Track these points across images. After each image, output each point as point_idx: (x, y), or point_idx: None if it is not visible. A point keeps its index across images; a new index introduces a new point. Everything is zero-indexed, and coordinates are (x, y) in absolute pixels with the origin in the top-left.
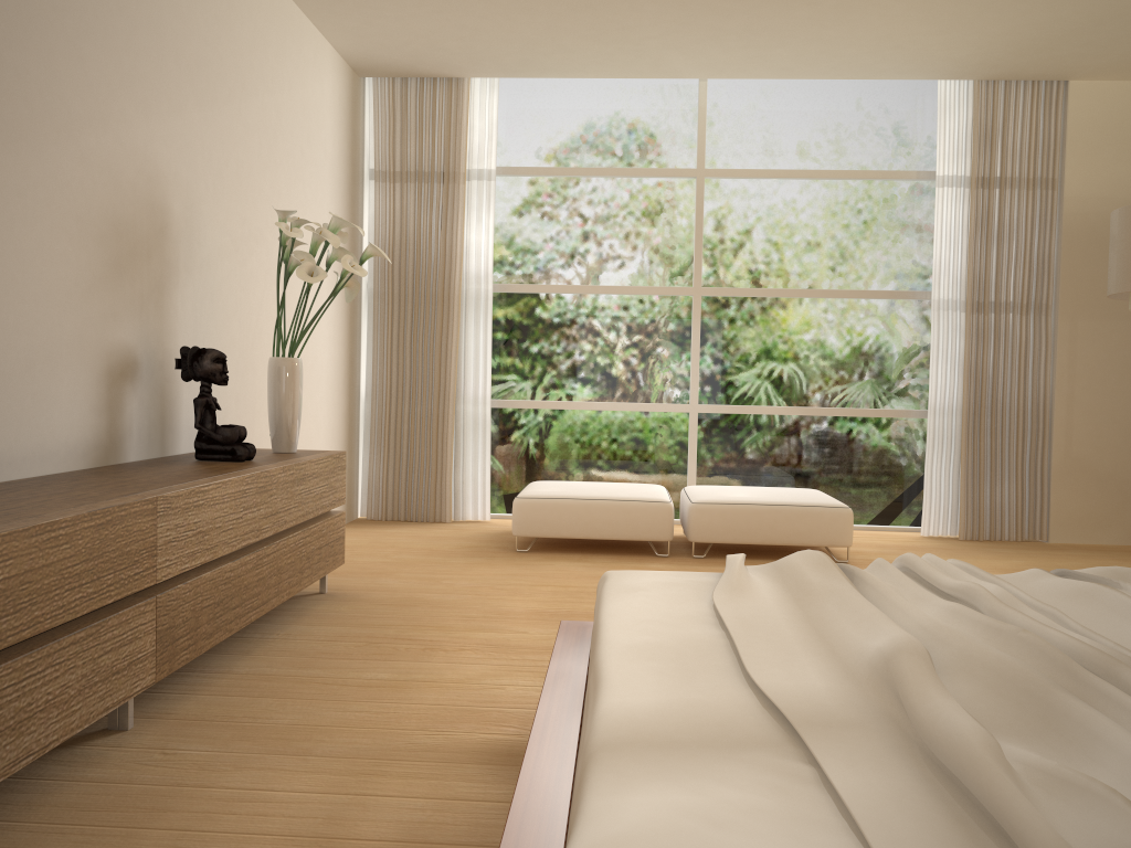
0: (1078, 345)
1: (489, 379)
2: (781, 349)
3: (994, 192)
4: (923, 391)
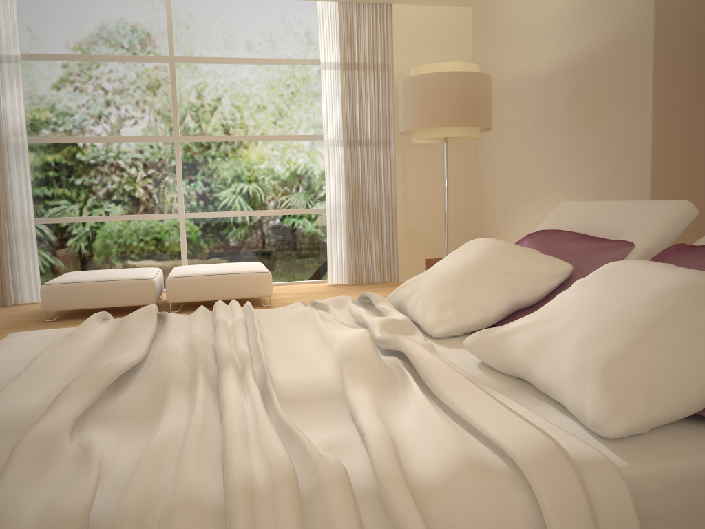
0: (407, 164)
1: (32, 204)
2: (236, 174)
3: (355, 73)
4: (325, 196)
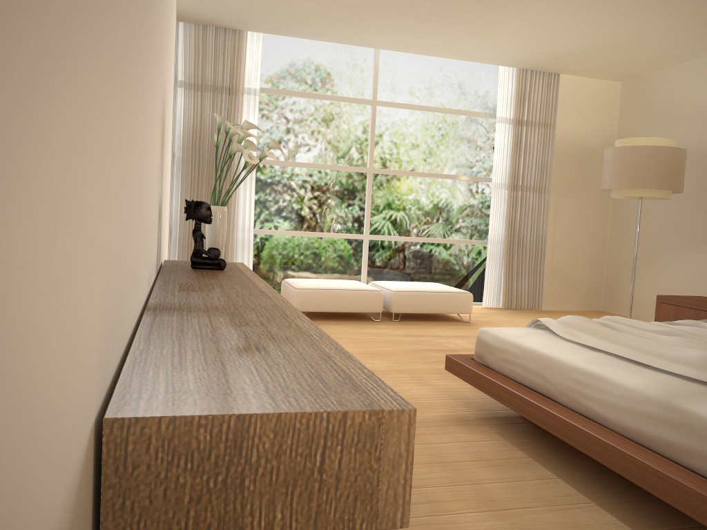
0: (558, 209)
1: (252, 216)
2: (413, 205)
3: (523, 128)
4: (482, 230)
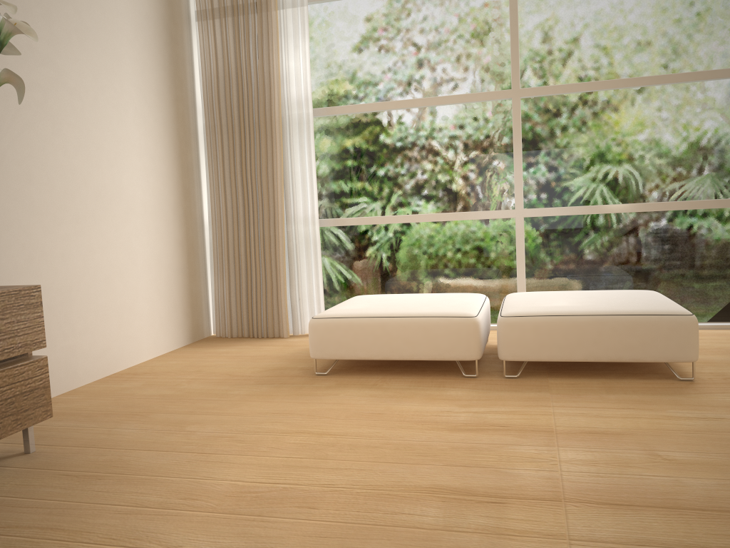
0: None
1: (316, 199)
2: (609, 144)
3: None
4: None
